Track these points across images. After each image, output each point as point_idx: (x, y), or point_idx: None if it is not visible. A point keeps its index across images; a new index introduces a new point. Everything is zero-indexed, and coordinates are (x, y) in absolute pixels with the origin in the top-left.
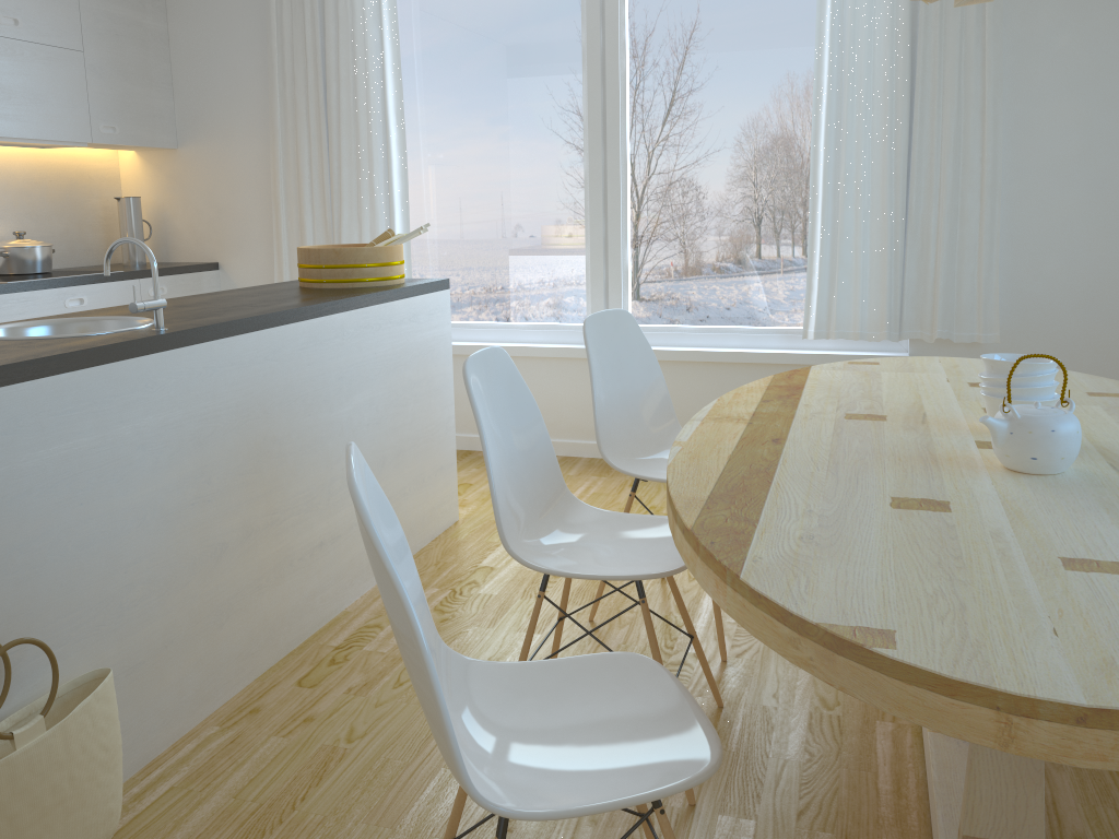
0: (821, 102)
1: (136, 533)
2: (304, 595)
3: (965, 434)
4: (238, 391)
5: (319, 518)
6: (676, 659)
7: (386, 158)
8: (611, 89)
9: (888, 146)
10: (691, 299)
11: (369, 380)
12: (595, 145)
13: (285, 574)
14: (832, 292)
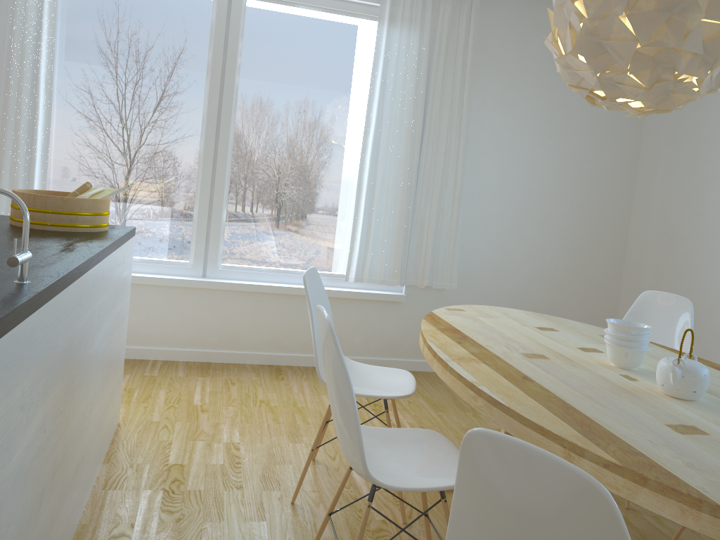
0: (369, 131)
1: (10, 499)
2: (67, 519)
3: (605, 369)
4: (64, 338)
5: (79, 444)
6: (375, 527)
7: (31, 115)
8: (227, 96)
9: (408, 166)
10: (268, 249)
11: (106, 315)
12: (210, 134)
13: (63, 503)
14: (366, 252)
